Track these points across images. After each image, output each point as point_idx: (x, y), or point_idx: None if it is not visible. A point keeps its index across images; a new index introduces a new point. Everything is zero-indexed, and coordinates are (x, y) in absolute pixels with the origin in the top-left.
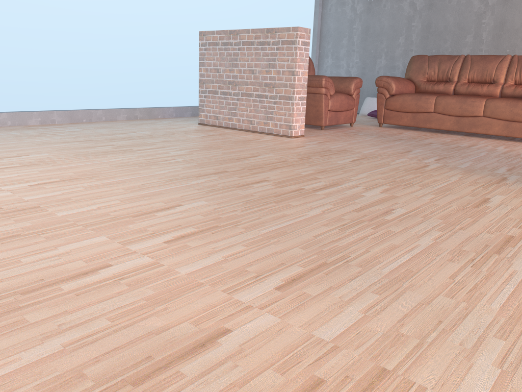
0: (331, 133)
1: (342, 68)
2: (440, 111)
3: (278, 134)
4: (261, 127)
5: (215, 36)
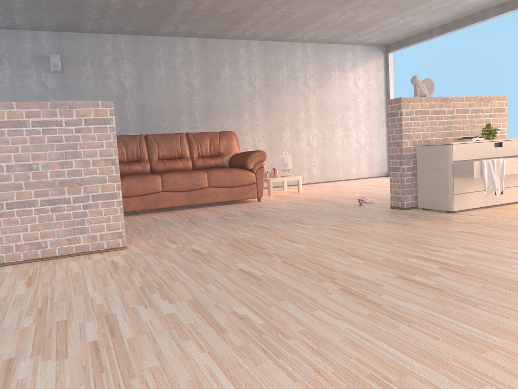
0: None
1: None
2: (170, 189)
3: (100, 249)
4: (64, 248)
5: None
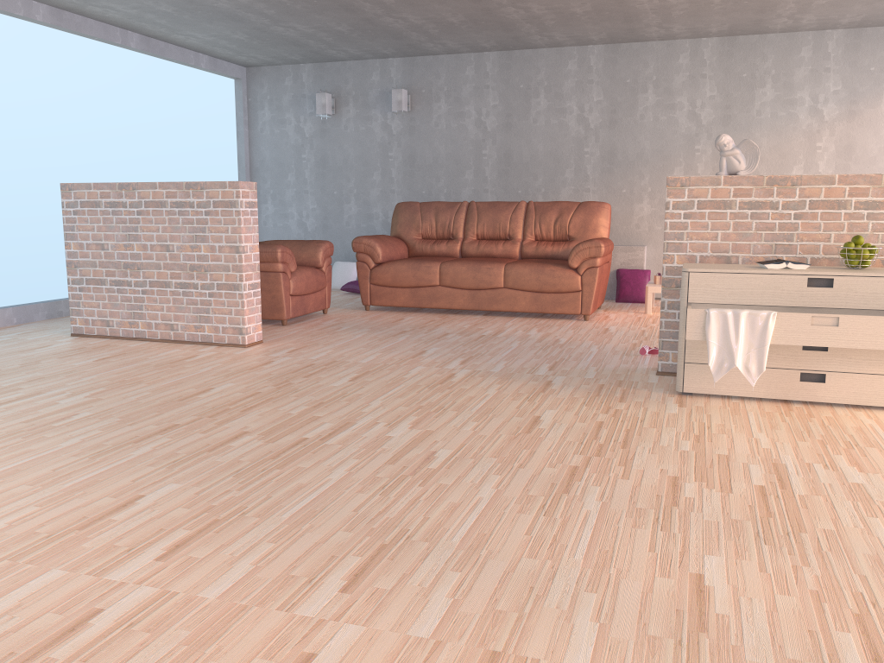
0: (301, 331)
1: (292, 218)
2: (449, 283)
3: (222, 343)
4: (191, 334)
5: (94, 192)
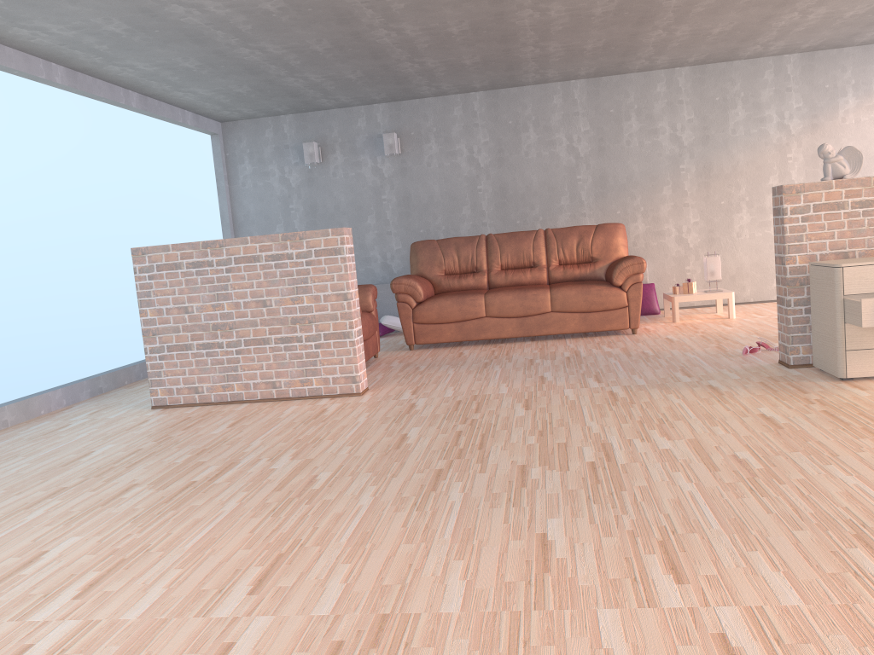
0: (385, 374)
1: None
2: (496, 314)
3: (333, 394)
4: (297, 389)
5: (172, 253)
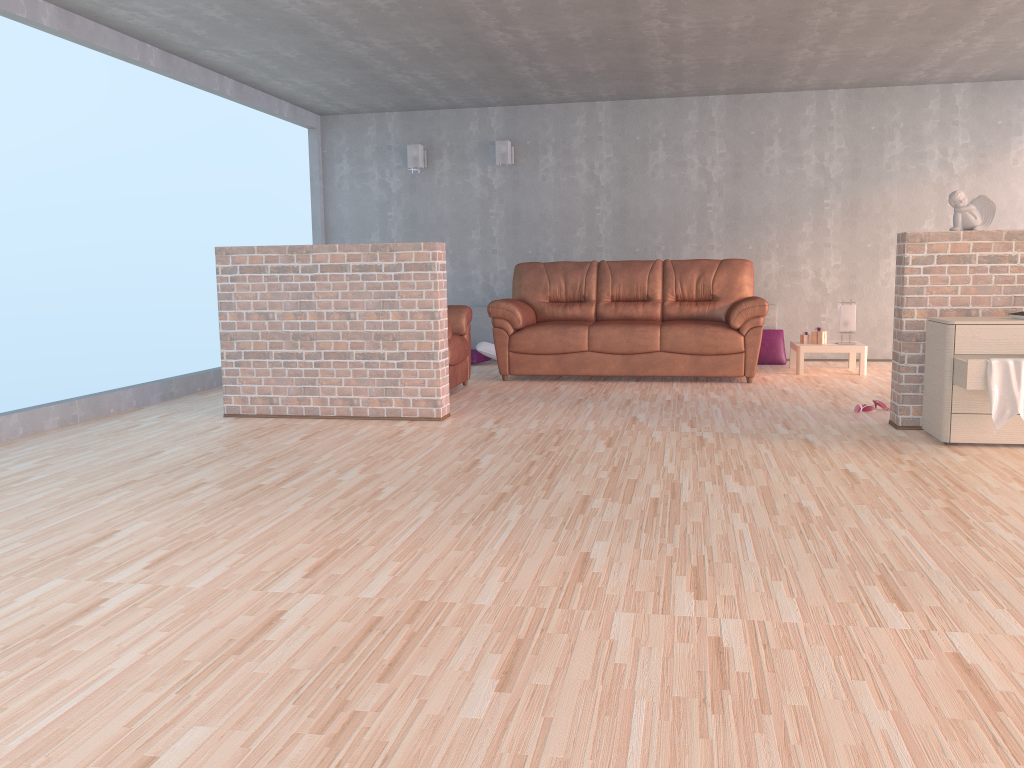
0: (470, 403)
1: None
2: (599, 348)
3: (412, 417)
4: (375, 409)
5: (257, 256)
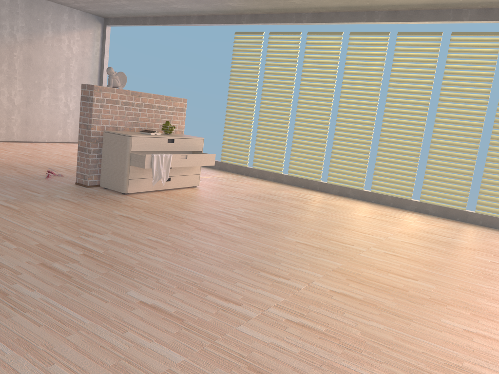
0: None
1: None
2: None
3: None
4: None
5: None
